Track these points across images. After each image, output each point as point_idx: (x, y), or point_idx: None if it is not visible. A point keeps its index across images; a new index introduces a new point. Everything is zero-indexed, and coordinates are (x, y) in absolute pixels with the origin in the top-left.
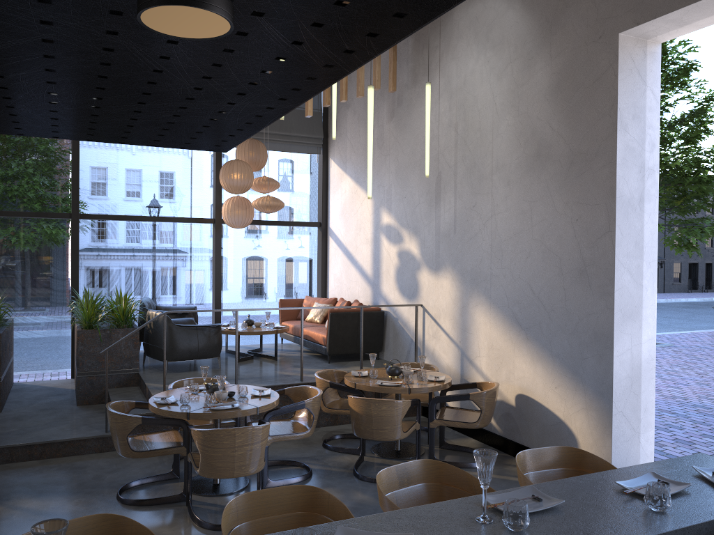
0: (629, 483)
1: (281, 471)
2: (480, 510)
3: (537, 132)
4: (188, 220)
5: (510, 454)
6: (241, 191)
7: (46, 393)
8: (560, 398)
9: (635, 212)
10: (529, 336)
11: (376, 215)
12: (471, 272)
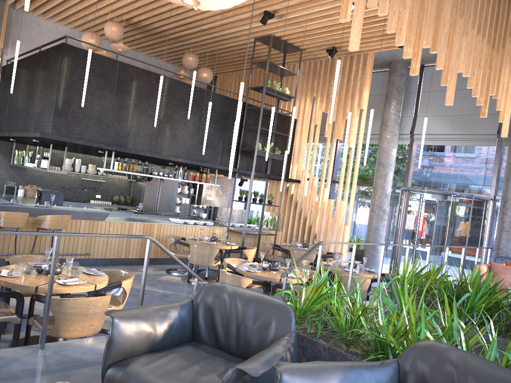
0: None
1: None
2: None
3: None
4: None
5: None
6: None
7: None
8: None
9: None
10: None
11: None
12: None
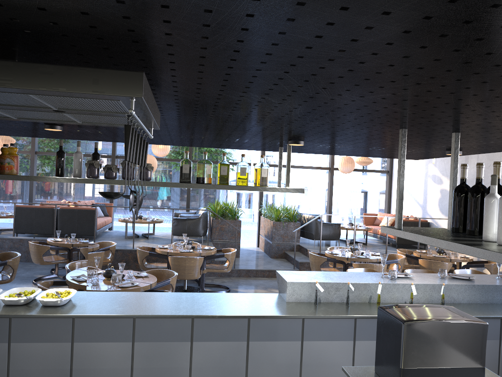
0: None
1: None
2: (496, 276)
3: None
4: (316, 168)
5: None
6: None
7: (251, 252)
8: None
9: None
10: None
11: (426, 168)
12: None
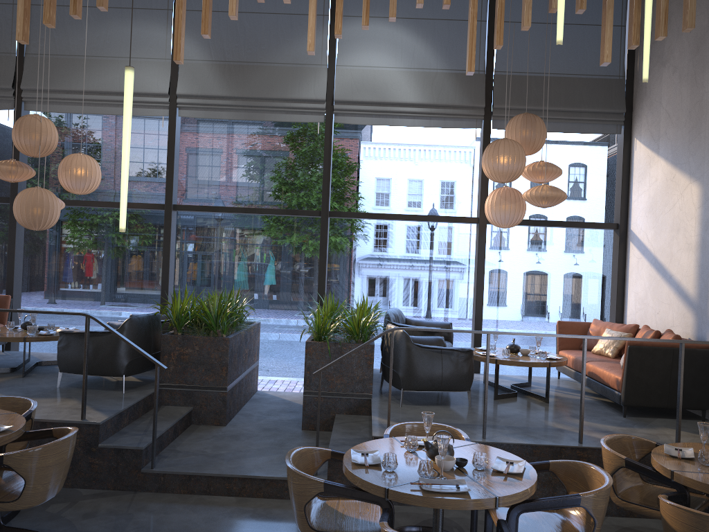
0: None
1: None
2: None
3: None
4: (447, 219)
5: None
6: (508, 178)
7: (280, 407)
8: None
9: None
10: None
11: (706, 209)
12: None
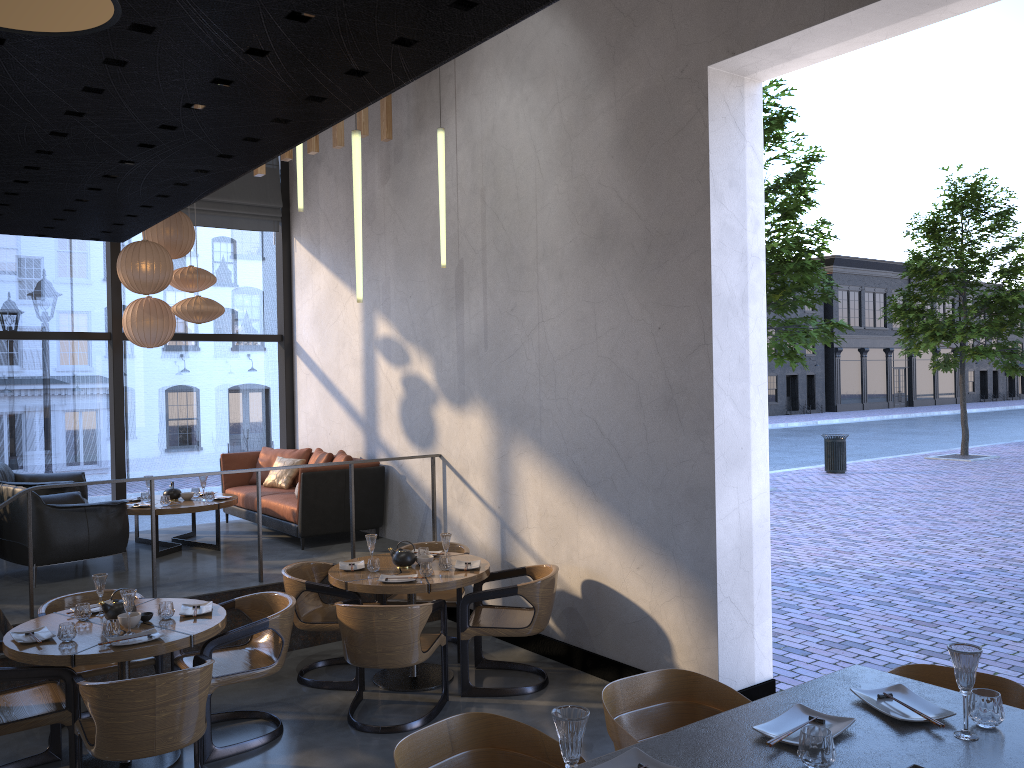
0: (771, 727)
1: (233, 729)
2: None
3: (599, 203)
4: (67, 336)
5: (577, 667)
6: (154, 289)
7: None
8: (644, 582)
9: (737, 316)
10: (598, 496)
11: (368, 323)
12: (512, 406)
